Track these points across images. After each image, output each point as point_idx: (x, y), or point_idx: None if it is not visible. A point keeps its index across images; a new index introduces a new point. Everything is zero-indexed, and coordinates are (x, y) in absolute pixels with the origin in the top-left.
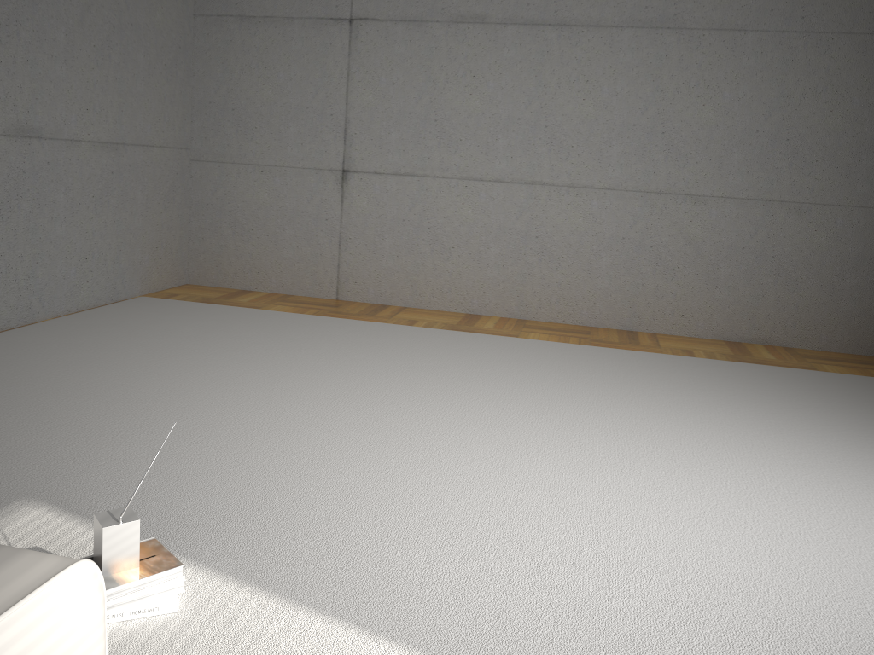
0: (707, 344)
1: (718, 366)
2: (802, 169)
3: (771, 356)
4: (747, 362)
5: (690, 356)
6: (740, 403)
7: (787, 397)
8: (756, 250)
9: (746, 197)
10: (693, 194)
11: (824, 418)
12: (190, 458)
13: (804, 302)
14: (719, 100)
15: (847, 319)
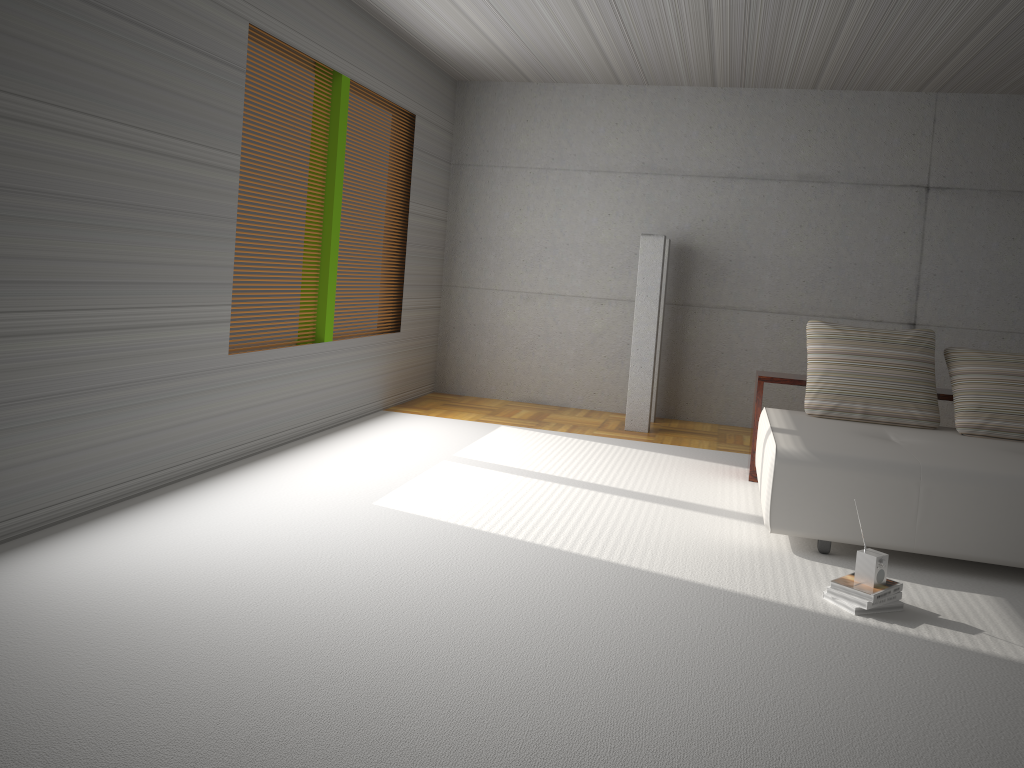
0: None
1: None
2: None
3: None
4: None
5: None
6: None
7: None
8: None
9: None
10: None
11: None
12: (1012, 720)
13: None
14: None
15: None
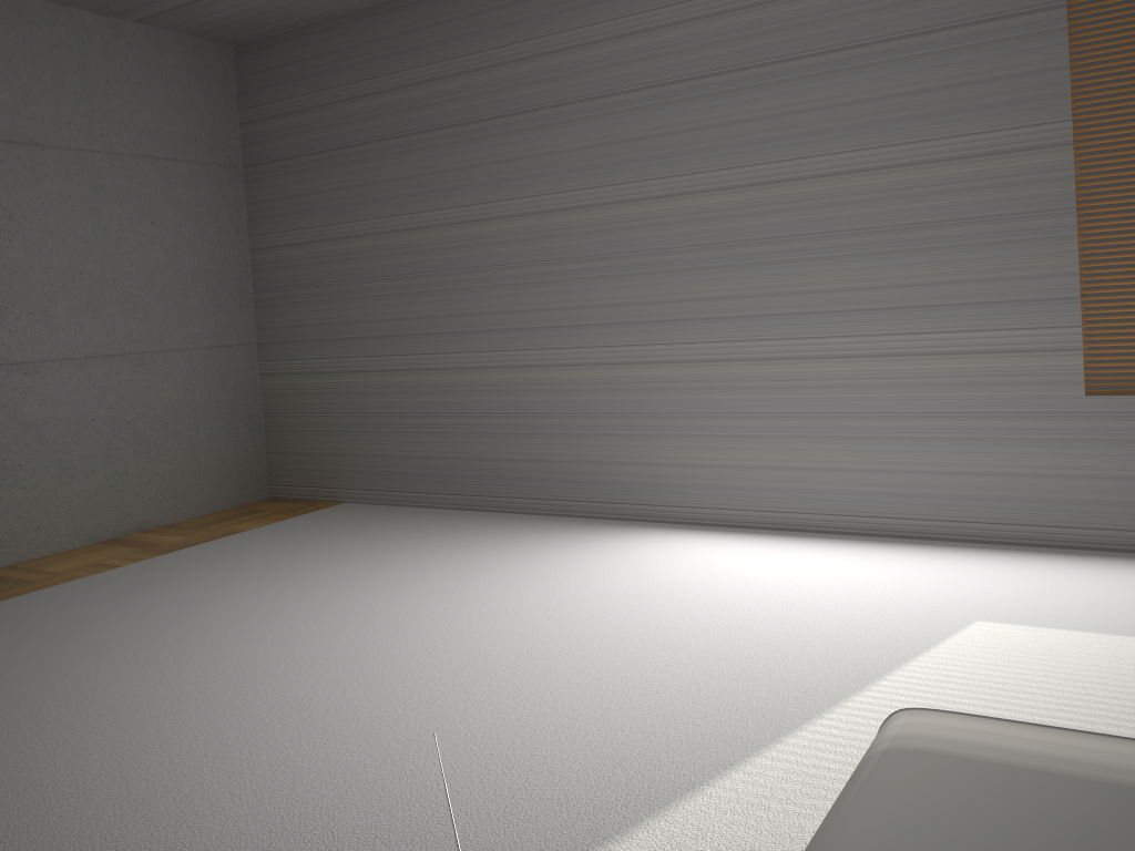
0: (95, 552)
1: (168, 562)
2: (137, 313)
3: (176, 537)
4: (176, 549)
5: (118, 567)
6: (280, 577)
7: (288, 557)
8: (109, 419)
9: (85, 355)
10: (20, 361)
11: (353, 557)
12: None
13: (169, 467)
14: (29, 234)
15: (210, 474)
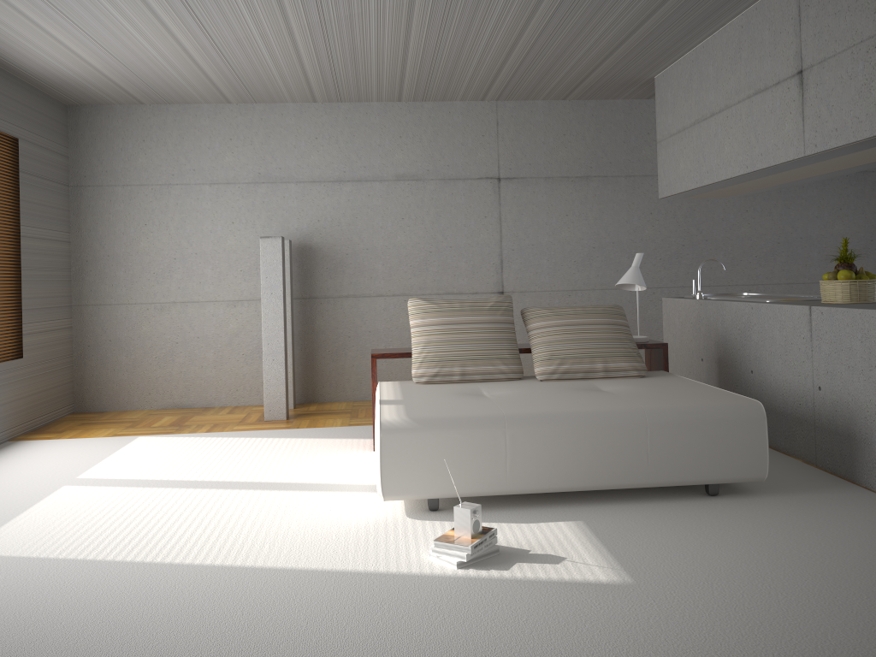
0: None
1: None
2: None
3: None
4: None
5: None
6: None
7: None
8: None
9: None
10: None
11: None
12: (590, 646)
13: None
14: None
15: None
